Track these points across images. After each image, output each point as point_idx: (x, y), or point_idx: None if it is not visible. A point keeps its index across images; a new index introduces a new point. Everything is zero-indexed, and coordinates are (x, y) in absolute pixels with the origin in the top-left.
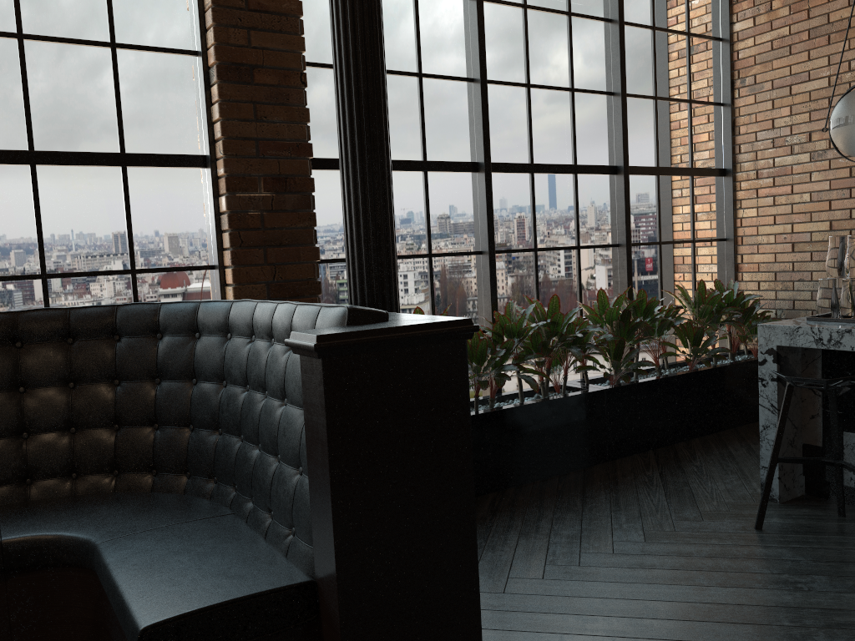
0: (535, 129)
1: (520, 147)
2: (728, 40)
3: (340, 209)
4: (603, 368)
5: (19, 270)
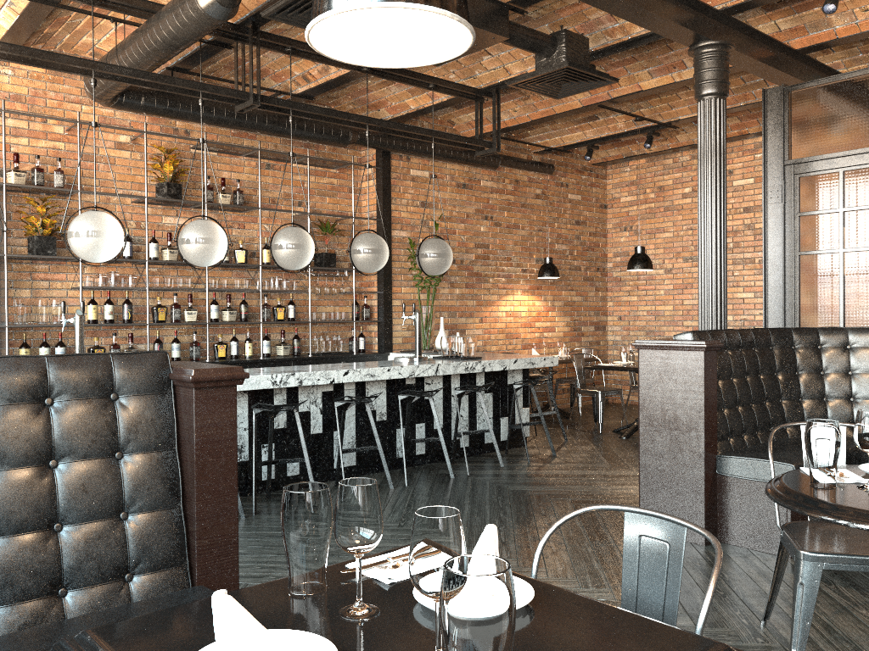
0: None
1: None
2: None
3: None
4: None
5: None
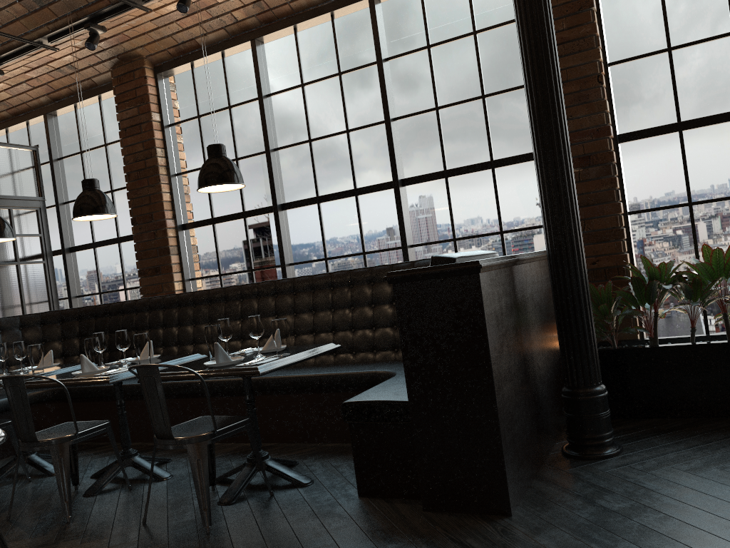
0: None
1: None
2: None
3: (654, 168)
4: None
5: (443, 237)
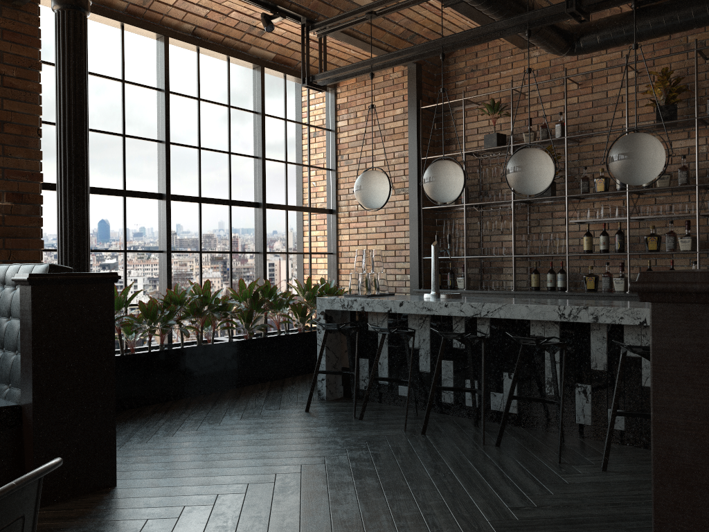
0: (203, 175)
1: (192, 186)
2: (334, 131)
3: None
4: (237, 327)
5: None
